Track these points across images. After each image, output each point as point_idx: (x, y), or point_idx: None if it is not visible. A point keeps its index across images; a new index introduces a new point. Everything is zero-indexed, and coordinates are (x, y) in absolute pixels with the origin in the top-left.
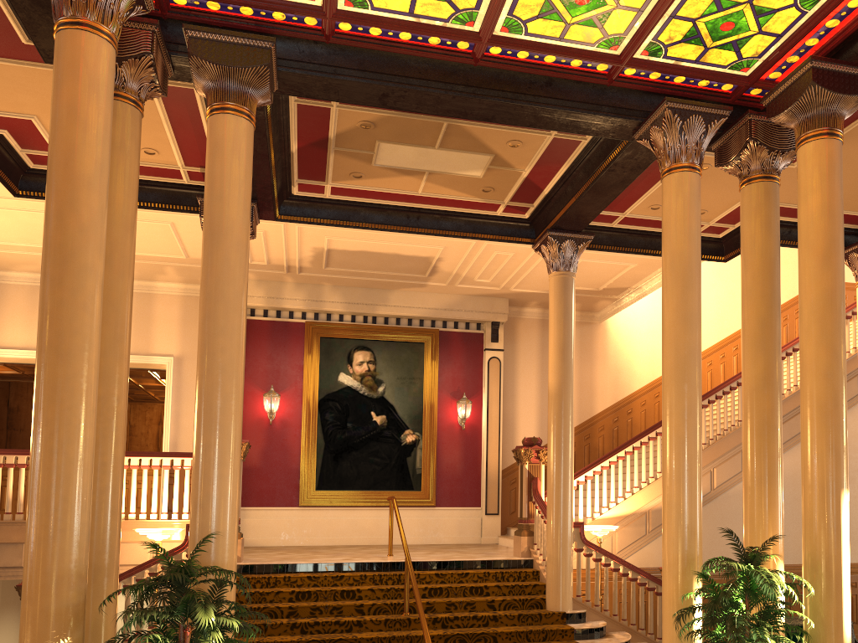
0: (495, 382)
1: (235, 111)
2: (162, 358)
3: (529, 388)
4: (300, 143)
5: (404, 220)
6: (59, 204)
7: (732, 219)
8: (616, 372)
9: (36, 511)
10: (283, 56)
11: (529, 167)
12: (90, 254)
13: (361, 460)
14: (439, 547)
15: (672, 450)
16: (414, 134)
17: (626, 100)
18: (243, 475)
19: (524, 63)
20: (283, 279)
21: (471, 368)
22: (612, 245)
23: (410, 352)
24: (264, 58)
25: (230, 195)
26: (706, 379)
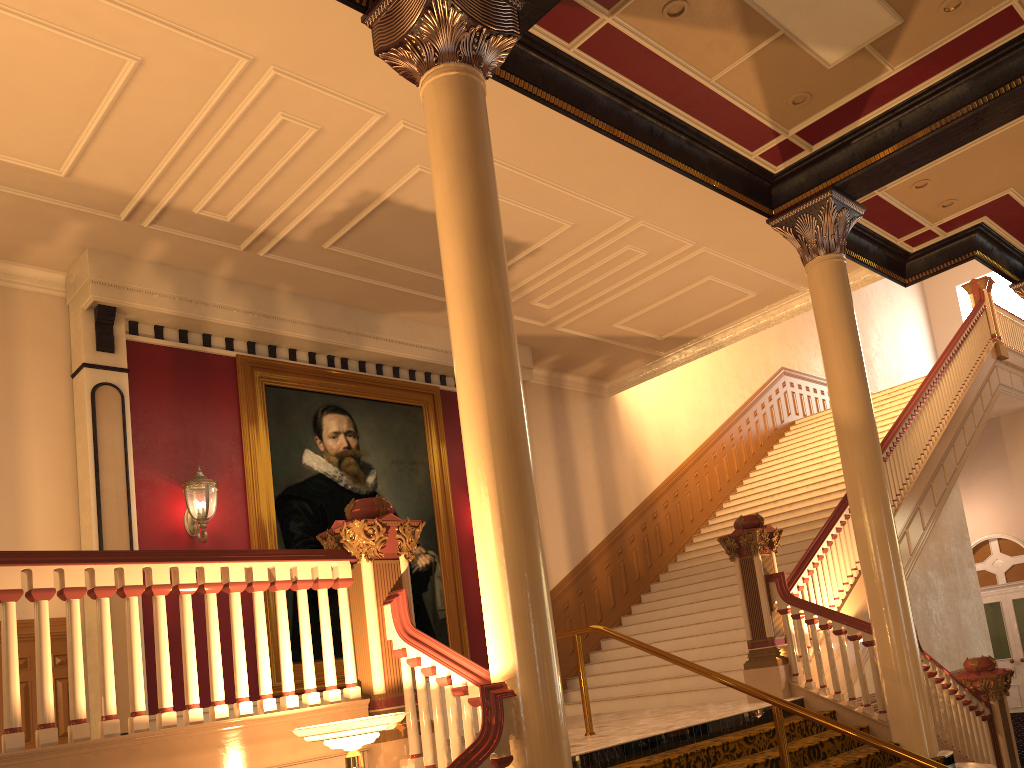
0: None
1: None
2: None
3: (550, 484)
4: None
5: (646, 134)
6: None
7: (956, 223)
8: (634, 463)
9: None
10: None
11: (909, 61)
12: None
13: None
14: None
15: None
16: None
17: None
18: (148, 648)
19: None
20: (214, 266)
21: None
22: None
23: (406, 421)
24: None
25: None
26: (715, 475)
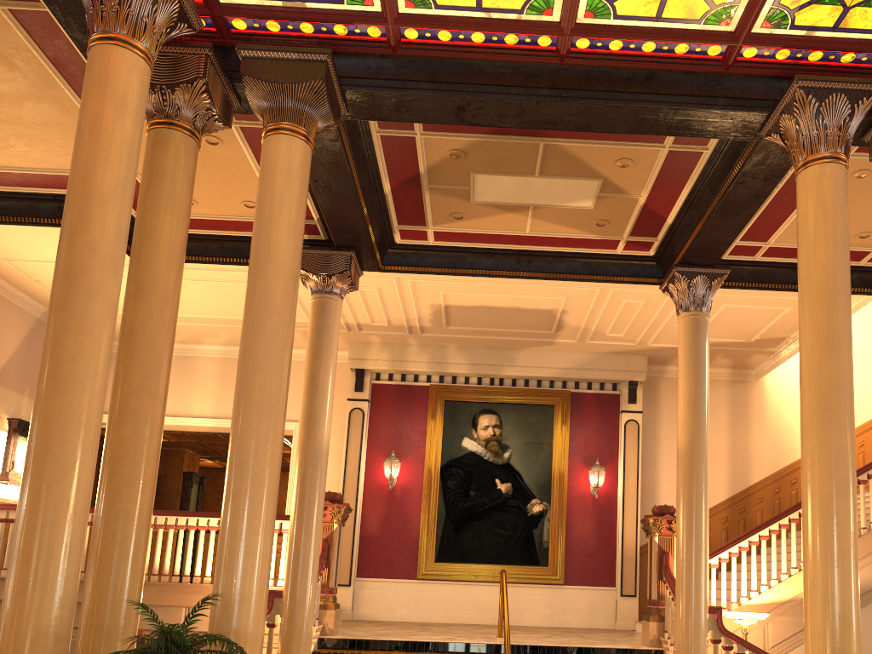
0: (632, 447)
1: (289, 131)
2: (290, 424)
3: (673, 455)
4: (392, 183)
5: (514, 265)
6: (70, 223)
7: None
8: (776, 436)
9: (14, 560)
10: (348, 74)
11: (645, 190)
12: (99, 275)
13: (483, 531)
14: (564, 630)
15: (814, 512)
16: (509, 161)
17: (748, 89)
18: (361, 543)
19: (618, 56)
20: (407, 341)
21: (605, 432)
22: (756, 282)
23: (539, 416)
24: (319, 71)
25: (277, 219)
26: None
